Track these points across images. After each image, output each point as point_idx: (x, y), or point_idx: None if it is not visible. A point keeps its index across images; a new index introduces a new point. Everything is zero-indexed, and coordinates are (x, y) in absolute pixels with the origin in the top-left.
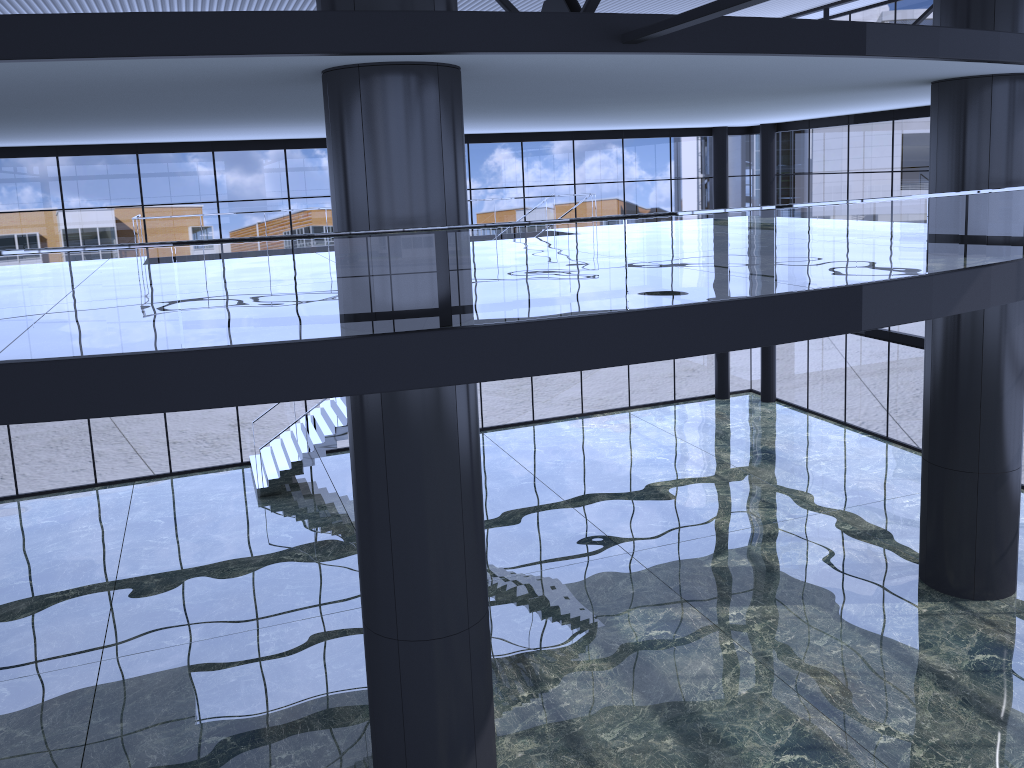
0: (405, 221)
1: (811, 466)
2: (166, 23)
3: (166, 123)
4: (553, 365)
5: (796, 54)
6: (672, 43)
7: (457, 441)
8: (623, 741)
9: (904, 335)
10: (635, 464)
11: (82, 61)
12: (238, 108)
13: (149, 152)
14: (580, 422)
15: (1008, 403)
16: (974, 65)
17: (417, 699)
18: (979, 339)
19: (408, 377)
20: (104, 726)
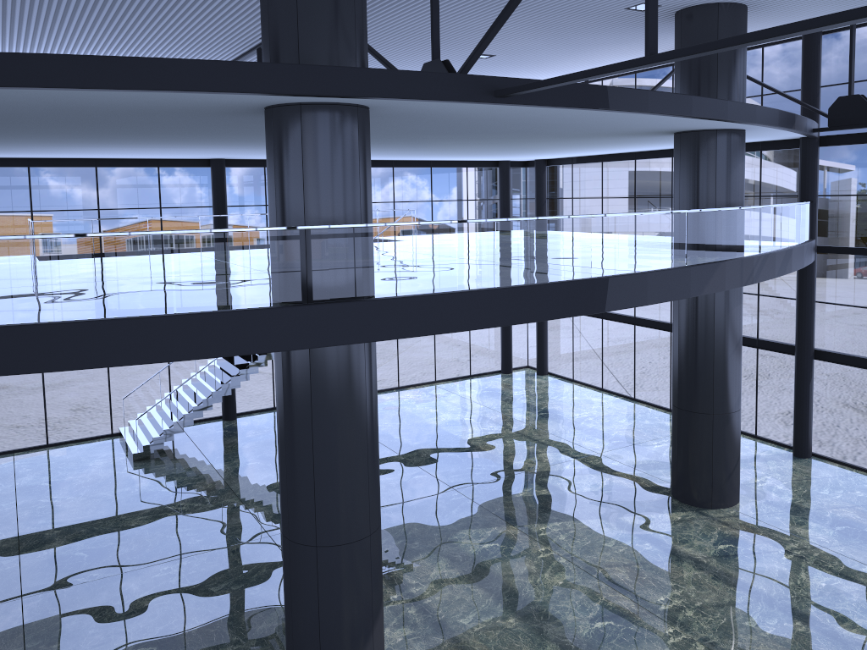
0: (332, 220)
1: (582, 421)
2: (176, 66)
3: (82, 141)
4: (445, 327)
5: (605, 110)
6: (527, 98)
7: (365, 388)
8: (477, 623)
9: (646, 320)
10: (448, 424)
11: (99, 91)
12: (160, 131)
13: (39, 166)
14: (398, 393)
15: (732, 362)
16: (709, 122)
17: (331, 593)
18: (711, 316)
19: (343, 335)
20: (39, 648)
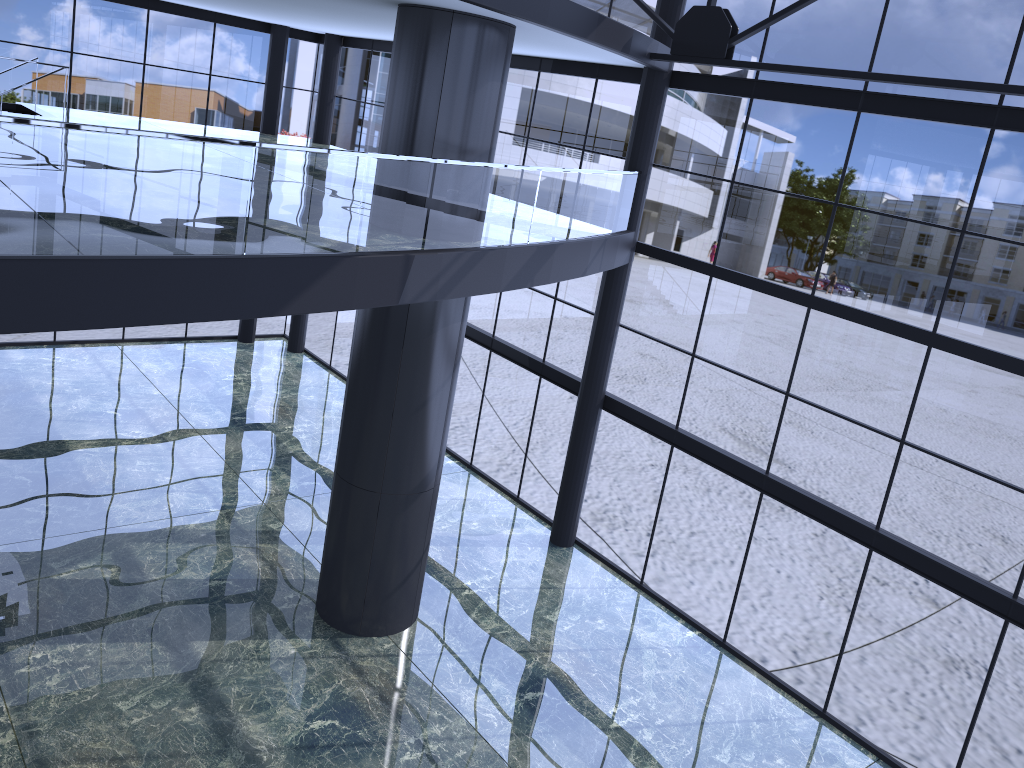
0: None
1: (288, 439)
2: None
3: None
4: None
5: None
6: None
7: None
8: None
9: None
10: (72, 418)
11: None
12: None
13: None
14: (44, 352)
15: (425, 415)
16: None
17: None
18: (400, 336)
19: None
20: None
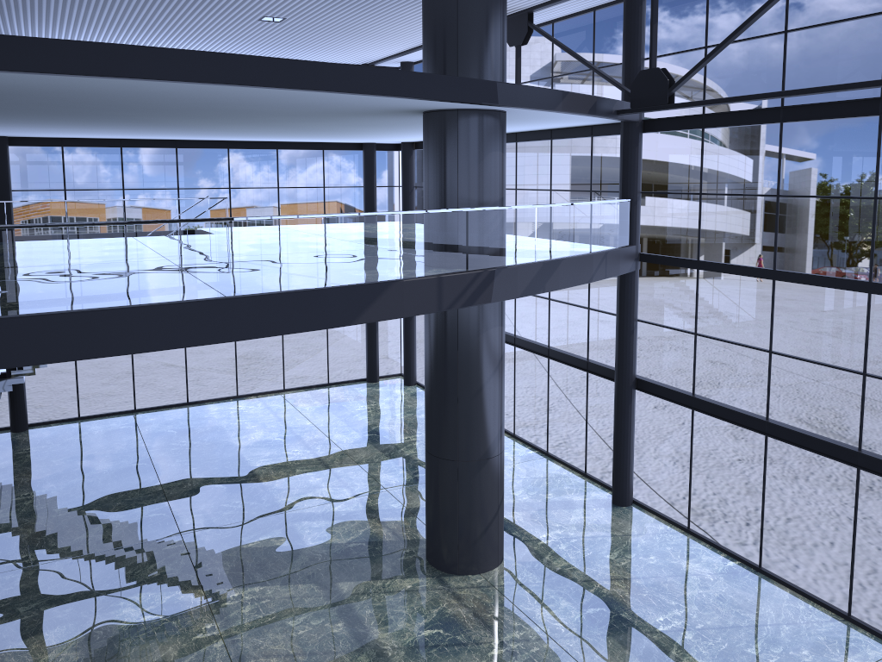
0: None
1: (405, 446)
2: None
3: None
4: None
5: (144, 79)
6: None
7: None
8: None
9: None
10: (251, 445)
11: None
12: None
13: None
14: (231, 404)
15: (482, 398)
16: (406, 99)
17: None
18: (455, 341)
19: None
20: None
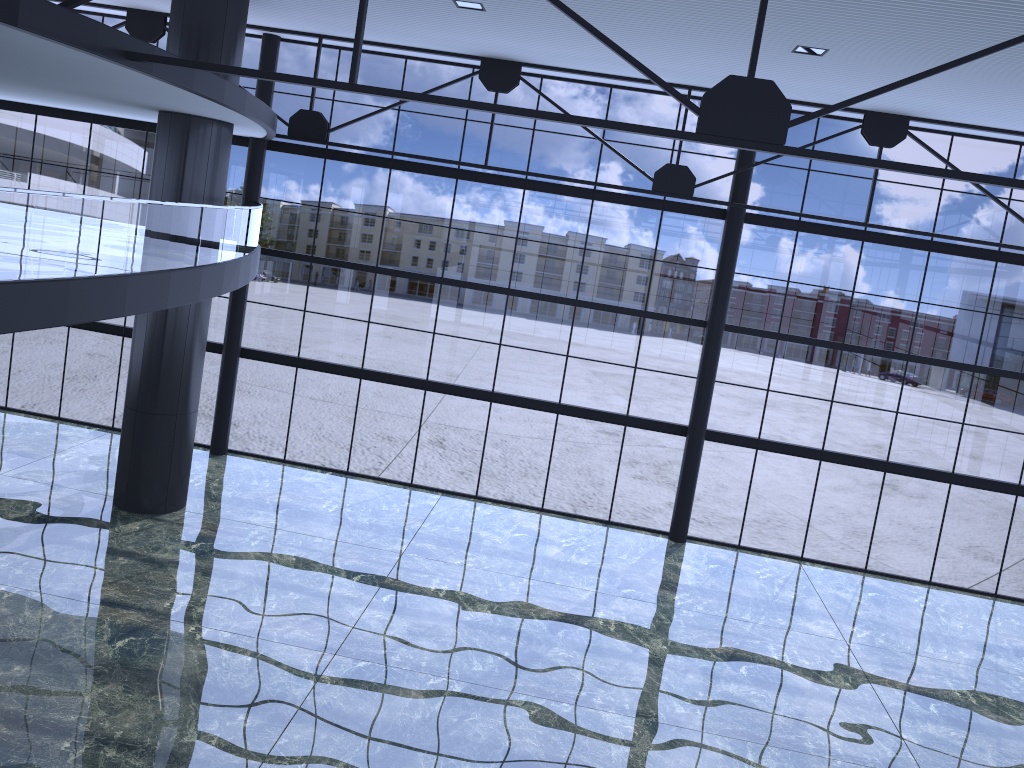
0: None
1: None
2: None
3: None
4: (51, 320)
5: (198, 93)
6: (149, 66)
7: None
8: None
9: None
10: None
11: None
12: None
13: None
14: None
15: (199, 361)
16: (229, 115)
17: None
18: (187, 313)
19: None
20: None
